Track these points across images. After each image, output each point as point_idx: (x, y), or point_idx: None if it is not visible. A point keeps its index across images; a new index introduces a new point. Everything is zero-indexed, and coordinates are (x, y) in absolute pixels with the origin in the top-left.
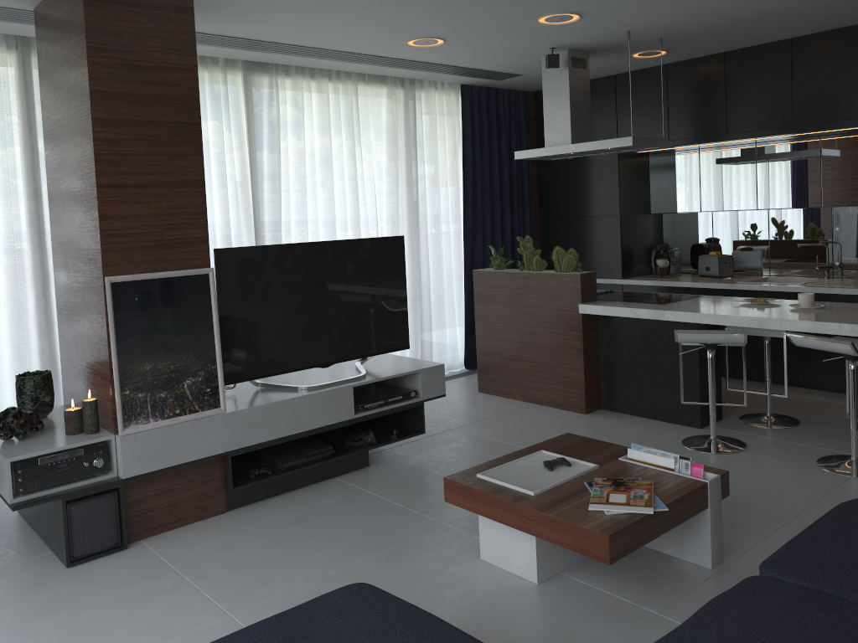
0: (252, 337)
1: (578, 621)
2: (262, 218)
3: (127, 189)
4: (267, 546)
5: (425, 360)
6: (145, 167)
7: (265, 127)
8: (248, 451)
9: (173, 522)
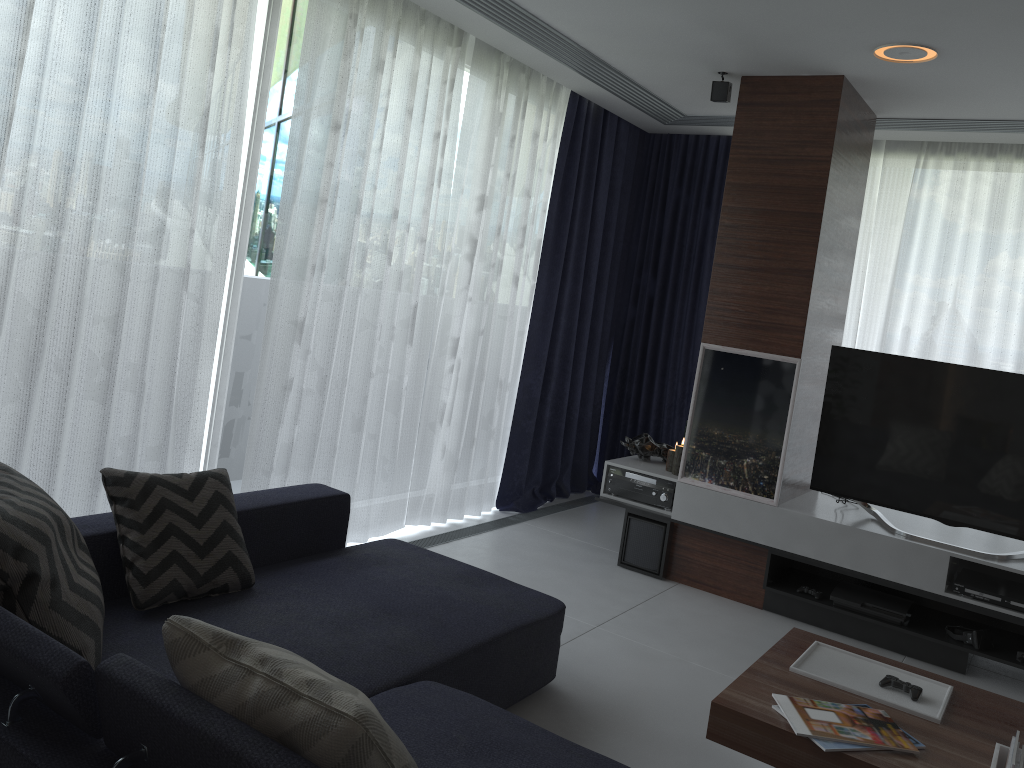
0: (854, 451)
1: None
2: None
3: (737, 270)
4: (717, 632)
5: None
6: (757, 251)
7: None
8: (790, 558)
9: (710, 586)
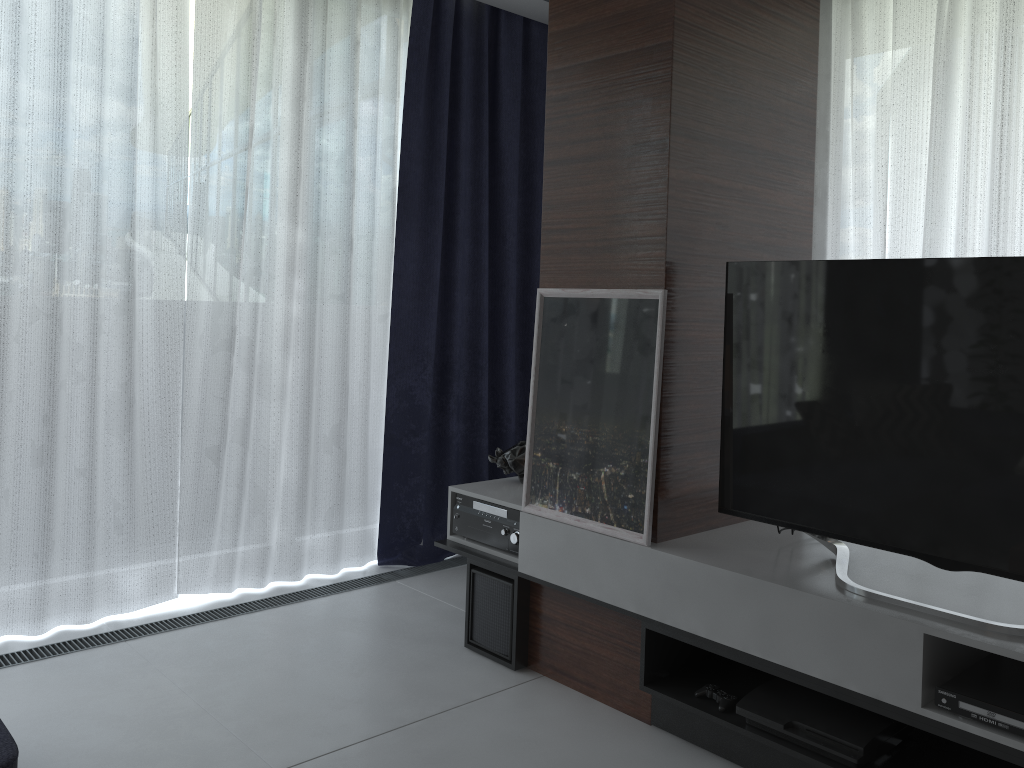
0: (777, 441)
1: None
2: None
3: (572, 165)
4: None
5: None
6: (594, 129)
7: None
8: (673, 637)
9: (581, 682)
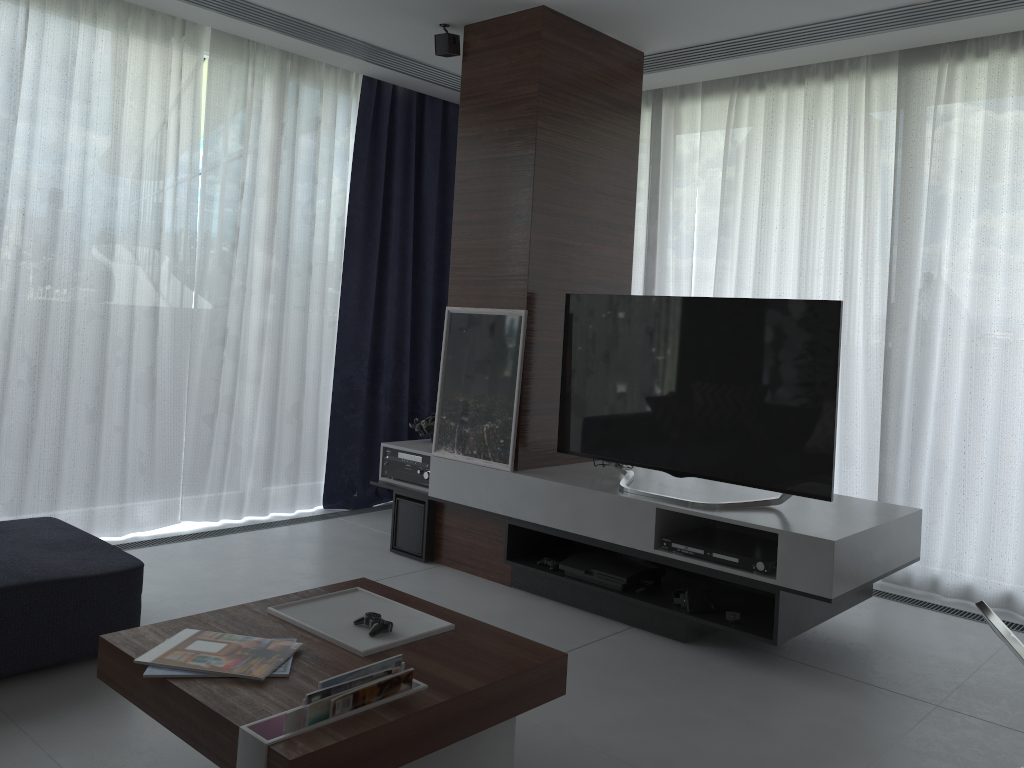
0: (591, 406)
1: (144, 759)
2: (902, 284)
3: (471, 226)
4: None
5: (854, 533)
6: (486, 203)
7: (930, 145)
8: (524, 527)
9: (468, 566)
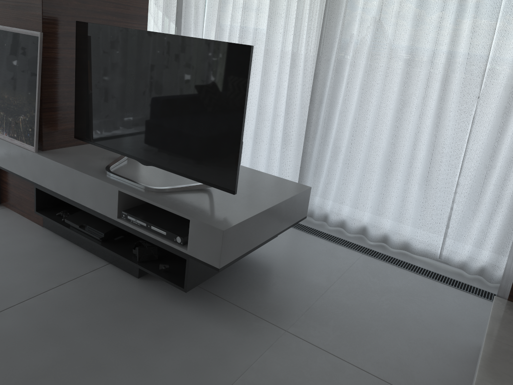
0: (93, 108)
1: None
2: (330, 29)
3: None
4: None
5: (245, 219)
6: None
7: None
8: (44, 191)
9: (19, 210)
